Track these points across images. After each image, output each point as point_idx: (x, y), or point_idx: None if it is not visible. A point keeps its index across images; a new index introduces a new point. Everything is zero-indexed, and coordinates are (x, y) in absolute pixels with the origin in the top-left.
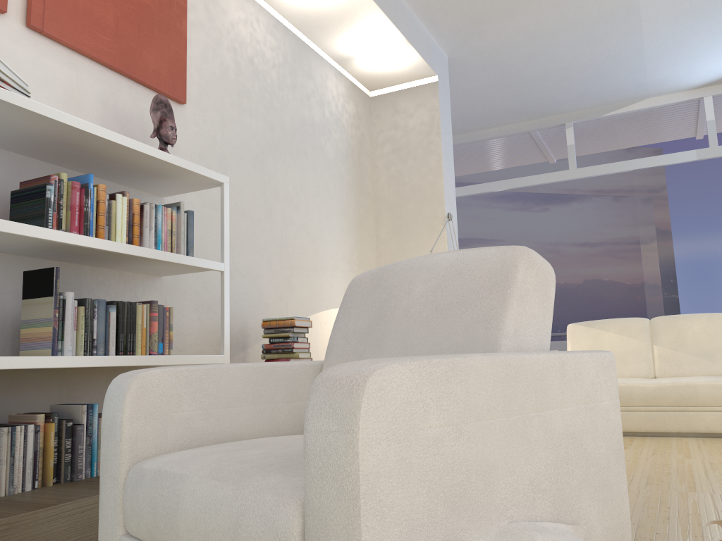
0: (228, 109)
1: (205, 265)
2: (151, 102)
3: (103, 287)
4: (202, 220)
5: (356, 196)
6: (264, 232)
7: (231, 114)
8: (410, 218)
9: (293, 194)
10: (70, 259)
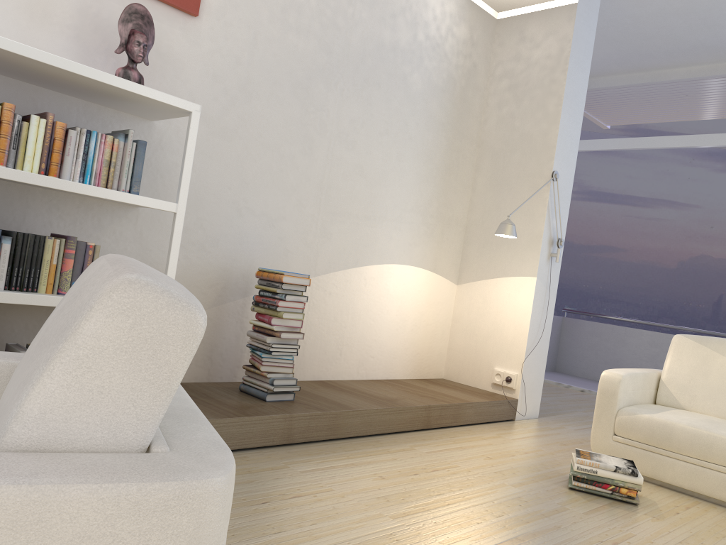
0: (265, 25)
1: (147, 203)
2: (122, 12)
3: (56, 212)
4: (206, 150)
5: (449, 138)
6: (296, 170)
7: (268, 31)
8: (512, 171)
9: (349, 130)
10: (4, 179)
